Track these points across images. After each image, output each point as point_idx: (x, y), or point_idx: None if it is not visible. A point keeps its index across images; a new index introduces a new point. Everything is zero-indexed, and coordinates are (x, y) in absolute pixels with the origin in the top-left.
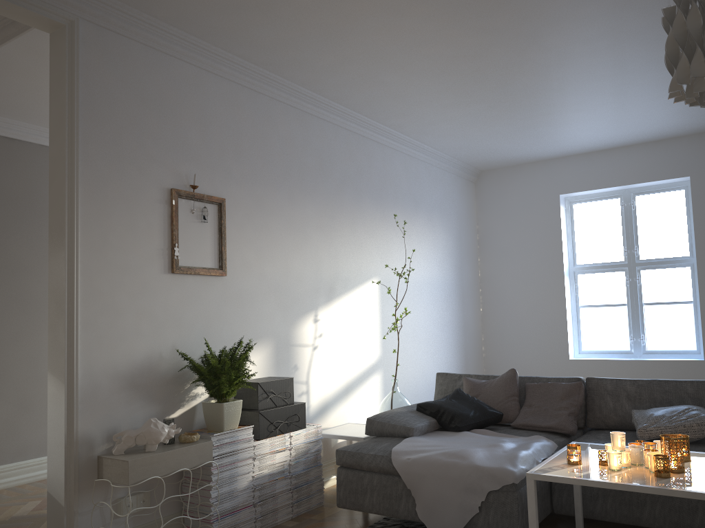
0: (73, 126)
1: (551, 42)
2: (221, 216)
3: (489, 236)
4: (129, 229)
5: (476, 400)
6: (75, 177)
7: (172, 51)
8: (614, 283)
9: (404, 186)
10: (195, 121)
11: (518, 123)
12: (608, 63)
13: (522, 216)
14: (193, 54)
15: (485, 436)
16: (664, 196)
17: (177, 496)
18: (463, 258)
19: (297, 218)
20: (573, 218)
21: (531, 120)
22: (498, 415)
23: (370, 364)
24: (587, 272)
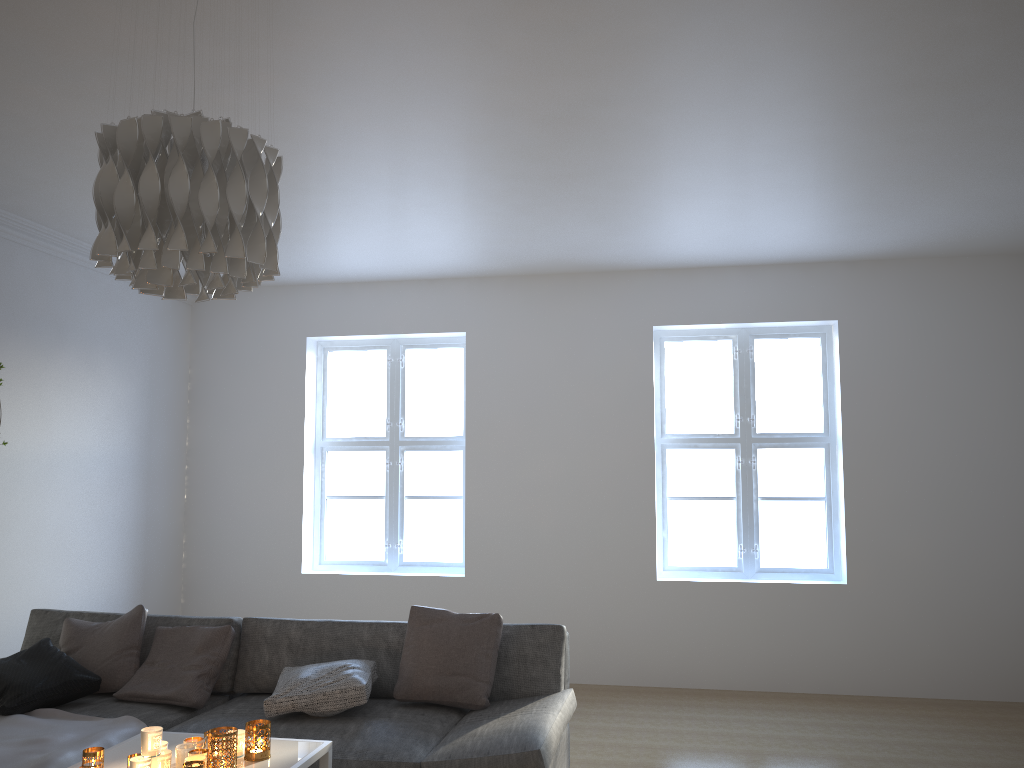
0: None
1: None
2: None
3: (207, 386)
4: None
5: (62, 659)
6: None
7: None
8: (372, 467)
9: (36, 304)
10: None
11: None
12: (307, 174)
13: (254, 363)
14: None
15: (42, 723)
16: (440, 354)
17: None
18: (155, 418)
19: None
20: (326, 371)
21: None
22: (92, 682)
23: None
24: (339, 449)
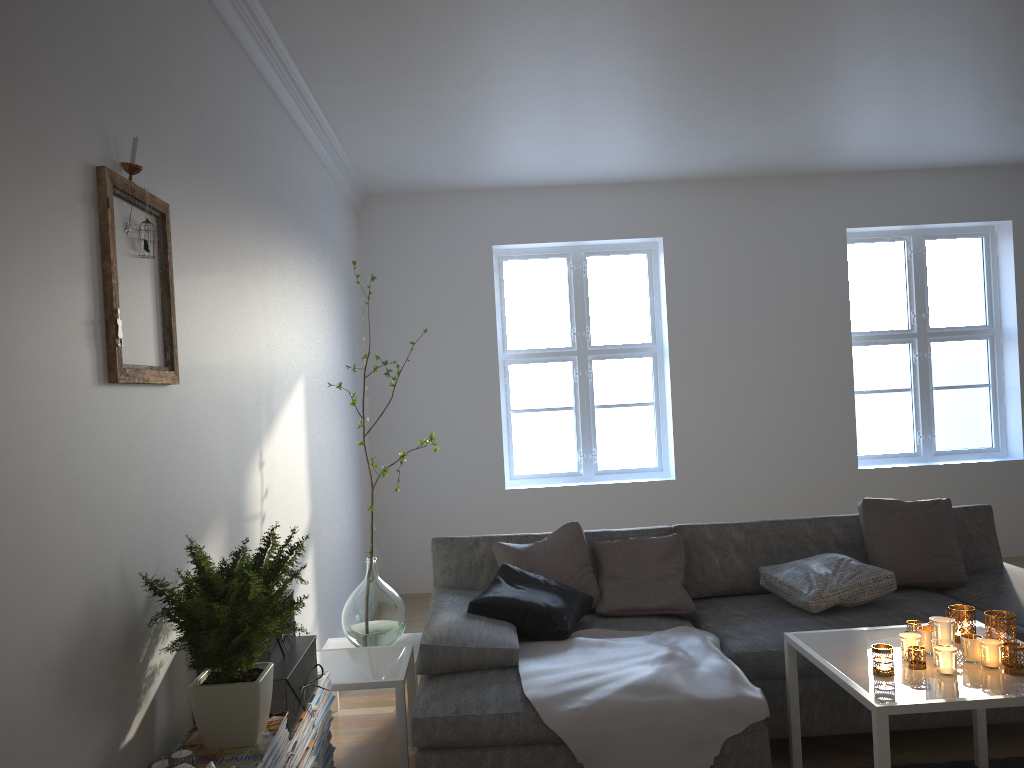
0: None
1: (693, 16)
2: (165, 246)
3: (382, 301)
4: (41, 266)
5: (550, 581)
6: None
7: None
8: (557, 378)
9: (314, 209)
10: (118, 4)
11: (506, 129)
12: (711, 66)
13: (435, 274)
14: None
15: (615, 642)
16: (621, 261)
17: None
18: (354, 336)
19: (236, 257)
20: (502, 281)
21: (526, 128)
22: (591, 601)
23: (305, 533)
24: (522, 362)
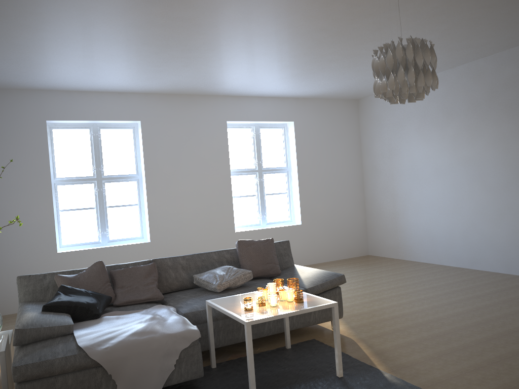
0: None
1: (155, 11)
2: None
3: None
4: None
5: (89, 291)
6: None
7: None
8: (86, 192)
9: None
10: None
11: (55, 57)
12: (163, 36)
13: (11, 135)
14: None
15: (125, 316)
16: (119, 132)
17: None
18: None
19: None
20: (52, 140)
21: (66, 58)
22: (111, 299)
23: None
24: (65, 184)
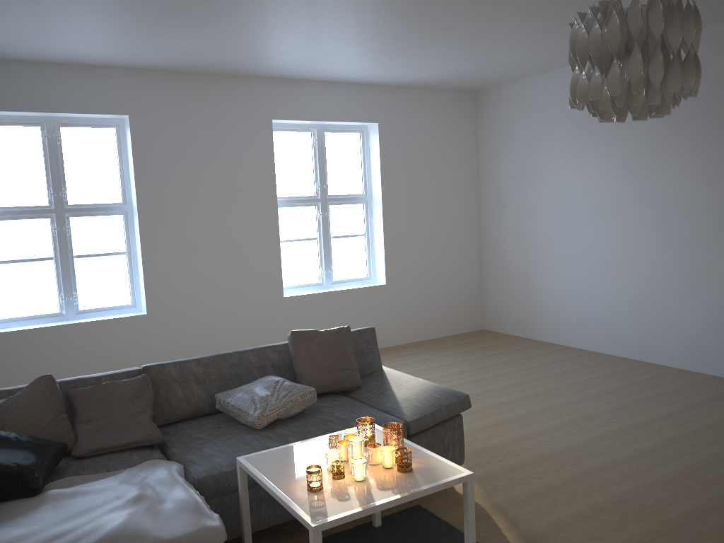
0: None
1: None
2: None
3: None
4: None
5: (23, 436)
6: None
7: None
8: (37, 233)
9: None
10: None
11: None
12: None
13: None
14: None
15: (88, 488)
16: (93, 133)
17: None
18: None
19: None
20: None
21: None
22: (65, 448)
23: None
24: (1, 218)
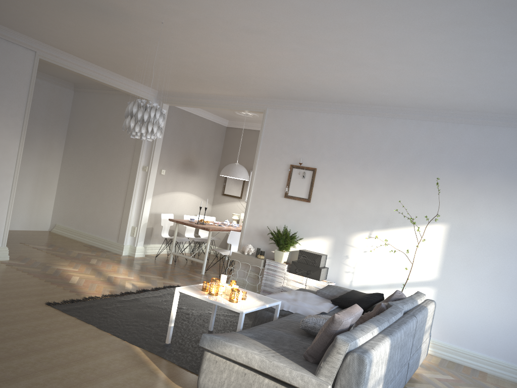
0: (258, 145)
1: (374, 62)
2: (312, 176)
3: None
4: (271, 179)
5: (364, 297)
6: (255, 162)
7: (301, 109)
8: None
9: (512, 155)
10: (308, 135)
11: None
12: (435, 54)
13: None
14: (309, 107)
15: (321, 305)
16: None
17: (244, 271)
18: None
19: (367, 178)
20: None
21: None
22: None
23: (421, 279)
24: None
